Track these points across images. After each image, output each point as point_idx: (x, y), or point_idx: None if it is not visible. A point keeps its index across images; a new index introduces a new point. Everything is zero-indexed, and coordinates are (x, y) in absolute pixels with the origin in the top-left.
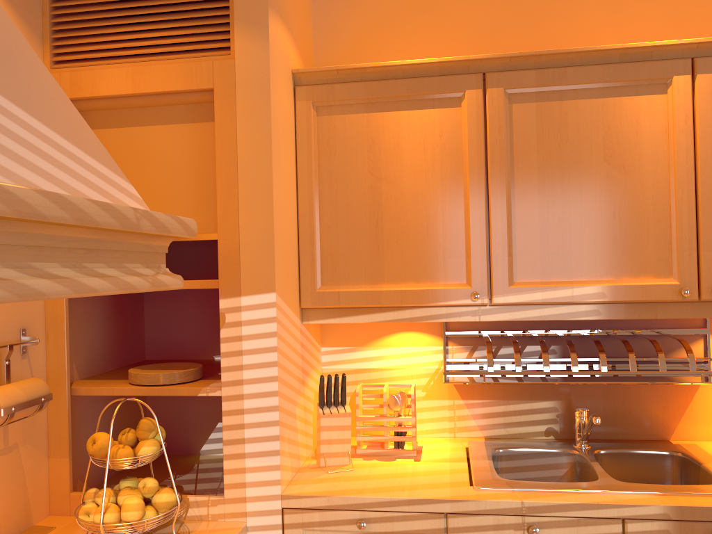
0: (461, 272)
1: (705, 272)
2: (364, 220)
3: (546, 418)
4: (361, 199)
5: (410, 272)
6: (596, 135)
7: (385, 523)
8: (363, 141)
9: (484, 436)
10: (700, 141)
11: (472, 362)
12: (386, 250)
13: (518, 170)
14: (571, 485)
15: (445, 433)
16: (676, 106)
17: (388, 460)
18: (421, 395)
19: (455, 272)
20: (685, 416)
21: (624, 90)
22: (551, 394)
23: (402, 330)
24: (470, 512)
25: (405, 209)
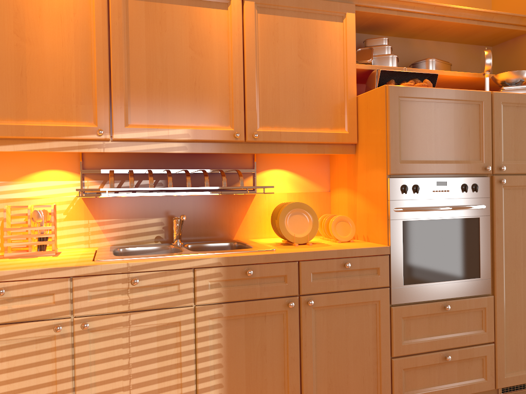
0: (90, 115)
1: (248, 124)
2: (10, 70)
3: (155, 230)
4: (8, 54)
5: (49, 113)
6: (185, 30)
7: (22, 289)
8: (10, 8)
9: (112, 245)
10: (246, 42)
11: (103, 192)
12: (29, 95)
13: (132, 46)
14: (163, 254)
15: (82, 245)
16: (233, 18)
17: (31, 258)
18: (62, 217)
19: (85, 115)
20: (242, 224)
21: (202, 3)
22: (159, 213)
23: (47, 168)
24: (90, 274)
25: (45, 65)
